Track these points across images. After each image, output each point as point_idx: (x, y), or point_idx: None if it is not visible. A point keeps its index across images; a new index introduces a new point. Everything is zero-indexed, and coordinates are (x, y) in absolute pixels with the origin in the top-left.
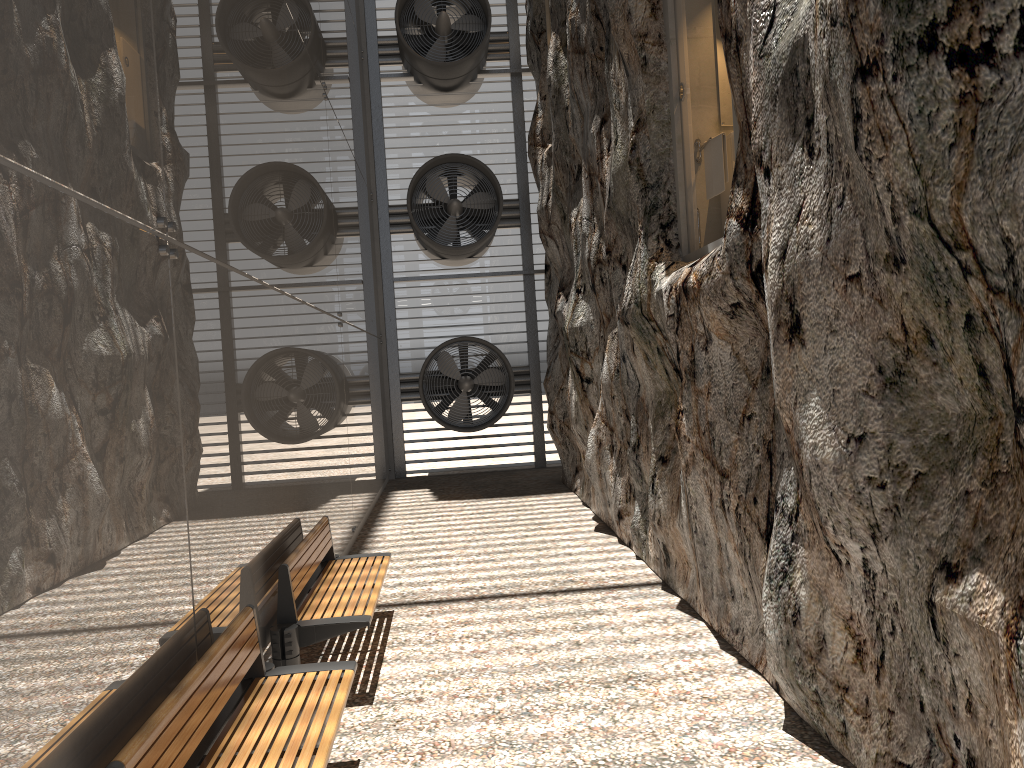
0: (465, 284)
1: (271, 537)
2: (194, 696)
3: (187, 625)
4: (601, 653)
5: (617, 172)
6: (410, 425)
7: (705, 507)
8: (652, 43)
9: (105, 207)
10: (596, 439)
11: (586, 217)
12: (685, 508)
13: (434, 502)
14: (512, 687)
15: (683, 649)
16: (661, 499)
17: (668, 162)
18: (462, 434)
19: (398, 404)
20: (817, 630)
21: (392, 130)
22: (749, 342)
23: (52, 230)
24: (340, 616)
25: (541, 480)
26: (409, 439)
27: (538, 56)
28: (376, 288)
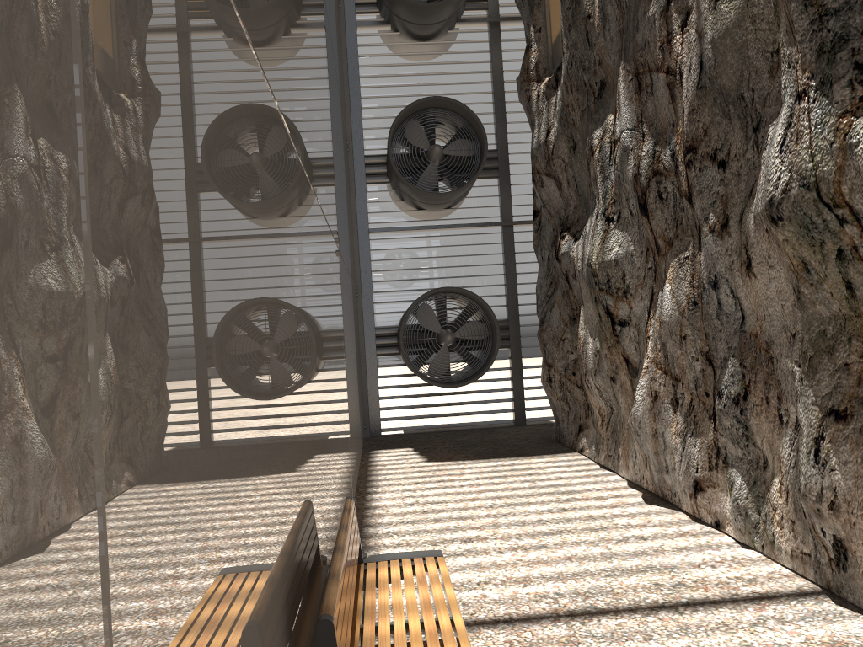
0: (443, 235)
1: (294, 556)
2: None
3: None
4: None
5: (722, 34)
6: (385, 381)
7: None
8: None
9: None
10: (649, 391)
11: (629, 127)
12: None
13: (425, 464)
14: None
15: None
16: (838, 472)
17: None
18: (439, 390)
19: (373, 359)
20: None
21: (368, 80)
22: None
23: None
24: None
25: (531, 439)
26: (384, 395)
27: None
28: (353, 238)
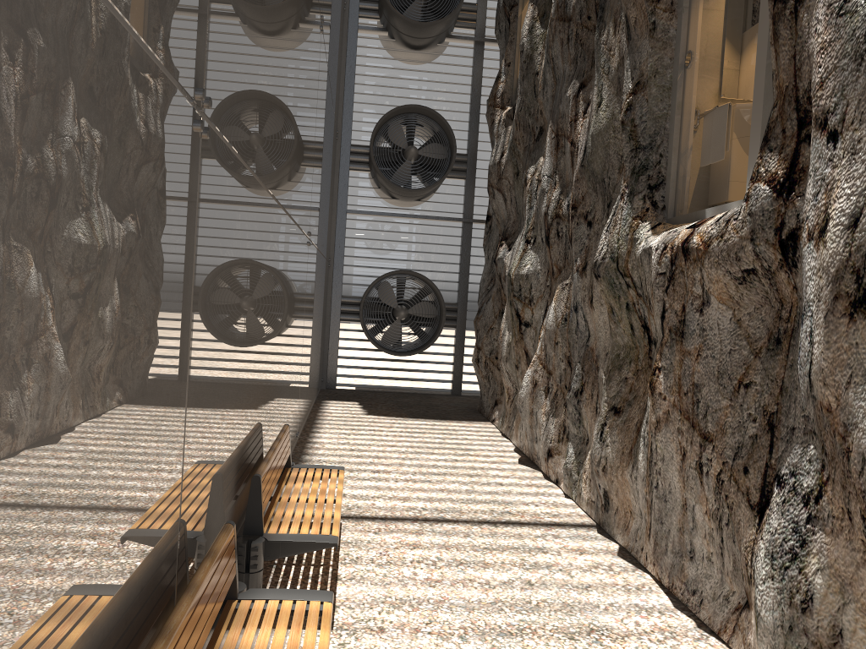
0: (410, 224)
1: (245, 444)
2: (180, 639)
3: (172, 546)
4: (556, 597)
5: (597, 133)
6: (345, 343)
7: (673, 466)
8: (664, 9)
9: (152, 54)
10: (532, 379)
11: (547, 174)
12: (644, 462)
13: (365, 416)
14: (474, 626)
15: (637, 603)
16: (609, 447)
17: (664, 126)
18: (390, 357)
19: (337, 323)
20: (833, 623)
21: (362, 77)
22: (754, 310)
23: (97, 57)
24: (307, 533)
25: (459, 407)
26: (342, 355)
27: (506, 27)
28: (331, 216)
